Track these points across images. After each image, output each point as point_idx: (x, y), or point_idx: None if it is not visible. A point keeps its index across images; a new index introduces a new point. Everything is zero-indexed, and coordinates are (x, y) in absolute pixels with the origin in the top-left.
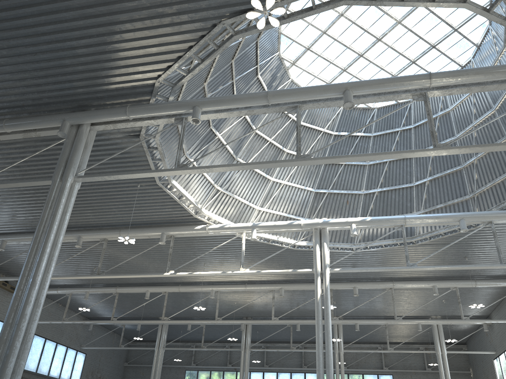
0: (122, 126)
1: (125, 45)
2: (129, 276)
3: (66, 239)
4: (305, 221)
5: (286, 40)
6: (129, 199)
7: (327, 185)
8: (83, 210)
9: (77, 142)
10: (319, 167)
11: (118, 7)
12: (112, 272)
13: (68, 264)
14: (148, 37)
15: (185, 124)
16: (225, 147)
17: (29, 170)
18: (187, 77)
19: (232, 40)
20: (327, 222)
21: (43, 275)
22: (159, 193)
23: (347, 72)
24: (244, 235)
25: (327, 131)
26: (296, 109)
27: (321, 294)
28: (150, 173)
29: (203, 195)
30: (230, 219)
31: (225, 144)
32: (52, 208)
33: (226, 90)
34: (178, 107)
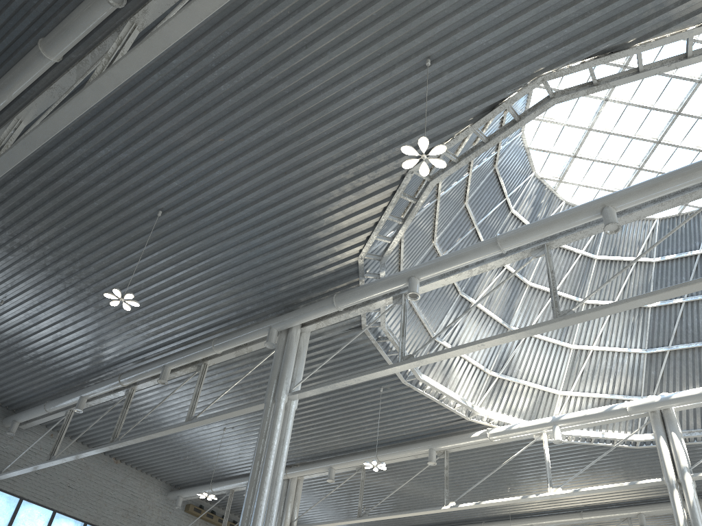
0: (335, 320)
1: (312, 227)
2: (397, 516)
3: (317, 473)
4: (631, 403)
5: (540, 154)
6: (376, 409)
7: (665, 339)
8: (327, 432)
9: (287, 351)
10: (645, 315)
11: (291, 189)
12: (387, 511)
13: (331, 505)
14: (334, 211)
15: (405, 302)
16: (489, 316)
17: (254, 393)
18: (392, 244)
19: (430, 187)
20: (668, 398)
21: (264, 525)
22: (411, 395)
23: (645, 170)
24: (544, 436)
25: (643, 259)
26: (544, 249)
27: (687, 519)
28: (370, 374)
29: (472, 387)
30: (521, 415)
31: (486, 311)
32: (267, 438)
33: (468, 241)
34: (390, 283)
